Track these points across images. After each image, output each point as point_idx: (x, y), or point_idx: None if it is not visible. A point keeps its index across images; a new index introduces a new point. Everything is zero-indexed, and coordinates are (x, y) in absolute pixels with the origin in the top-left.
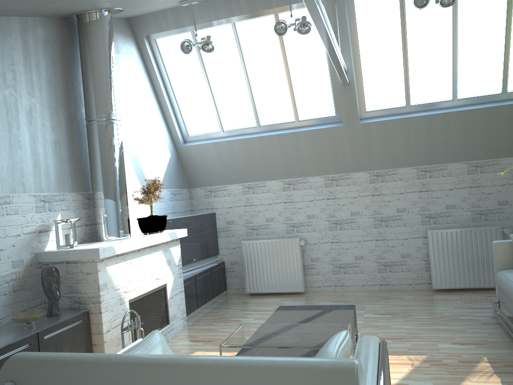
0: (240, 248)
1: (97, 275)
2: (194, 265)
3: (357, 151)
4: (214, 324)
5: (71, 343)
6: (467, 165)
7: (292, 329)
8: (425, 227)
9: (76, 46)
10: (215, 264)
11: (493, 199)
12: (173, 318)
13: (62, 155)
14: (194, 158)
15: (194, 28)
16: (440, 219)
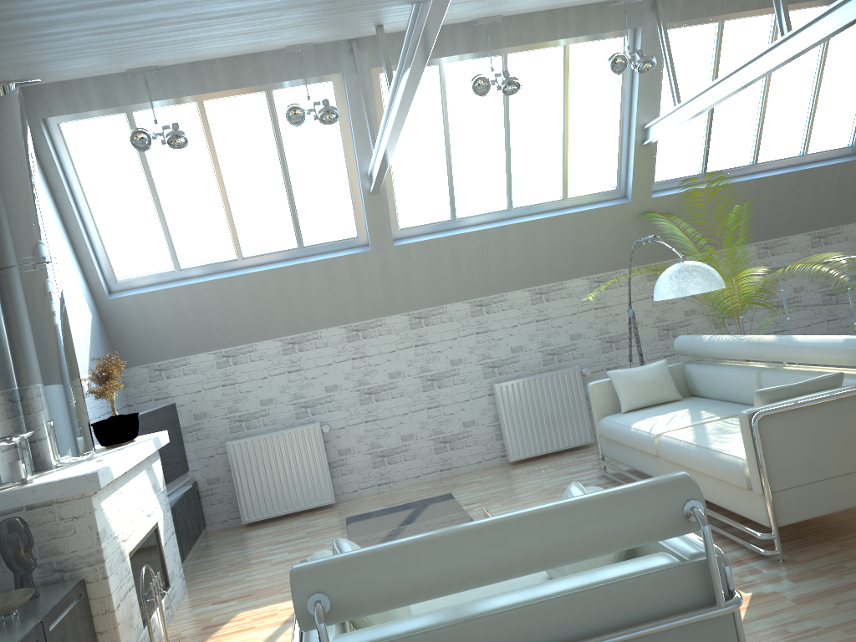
0: (223, 455)
1: (93, 517)
2: None
3: (391, 285)
4: (228, 574)
5: (76, 634)
6: (529, 293)
7: (418, 530)
8: (489, 381)
9: None
10: (190, 486)
11: (564, 333)
12: (172, 577)
13: None
14: (130, 318)
15: (132, 108)
16: (506, 367)
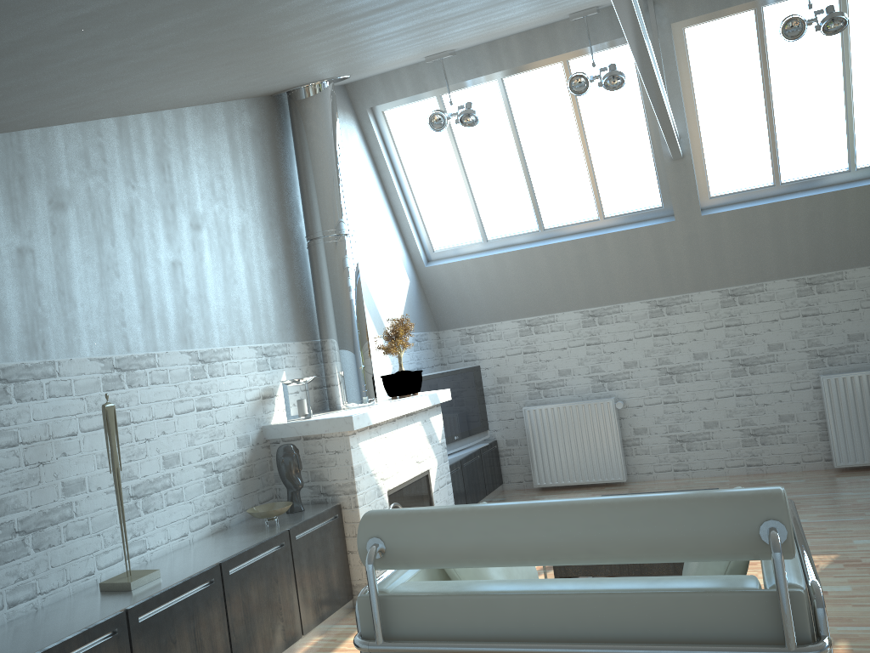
0: (521, 419)
1: (349, 454)
2: (456, 446)
3: (700, 258)
4: None
5: (324, 547)
6: None
7: None
8: (816, 372)
9: (287, 134)
10: (485, 444)
11: None
12: None
13: (282, 289)
14: (444, 285)
15: (441, 91)
16: (839, 357)
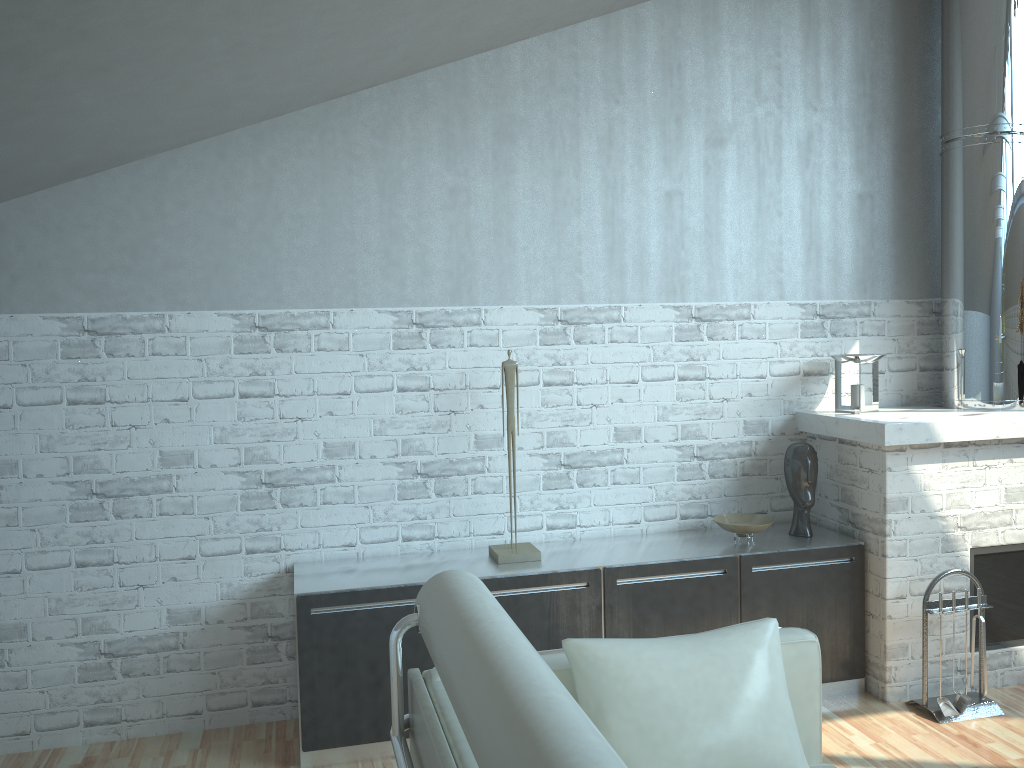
0: None
1: (883, 478)
2: None
3: None
4: None
5: (812, 595)
6: None
7: None
8: None
9: None
10: None
11: None
12: None
13: (877, 222)
14: None
15: None
16: None
